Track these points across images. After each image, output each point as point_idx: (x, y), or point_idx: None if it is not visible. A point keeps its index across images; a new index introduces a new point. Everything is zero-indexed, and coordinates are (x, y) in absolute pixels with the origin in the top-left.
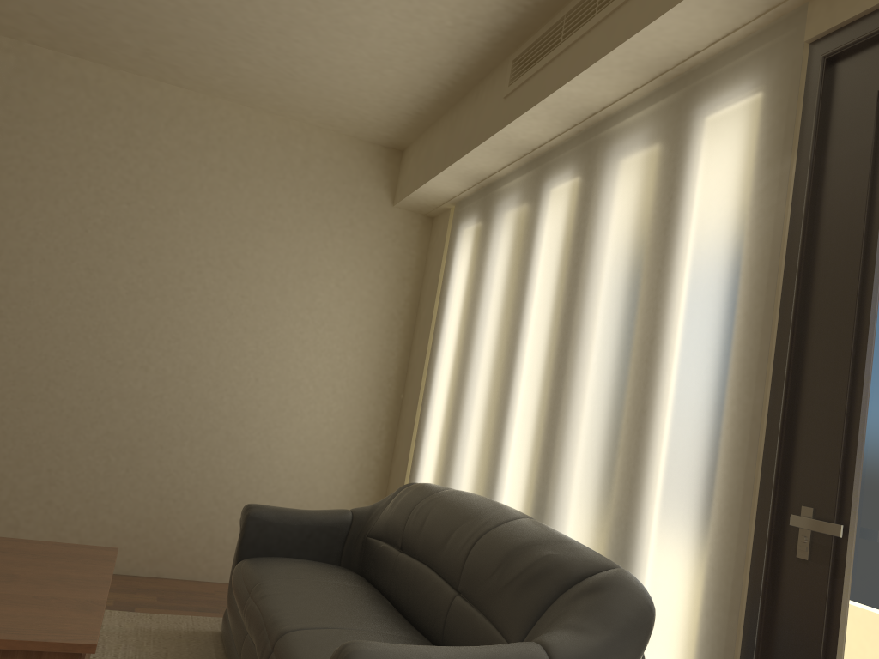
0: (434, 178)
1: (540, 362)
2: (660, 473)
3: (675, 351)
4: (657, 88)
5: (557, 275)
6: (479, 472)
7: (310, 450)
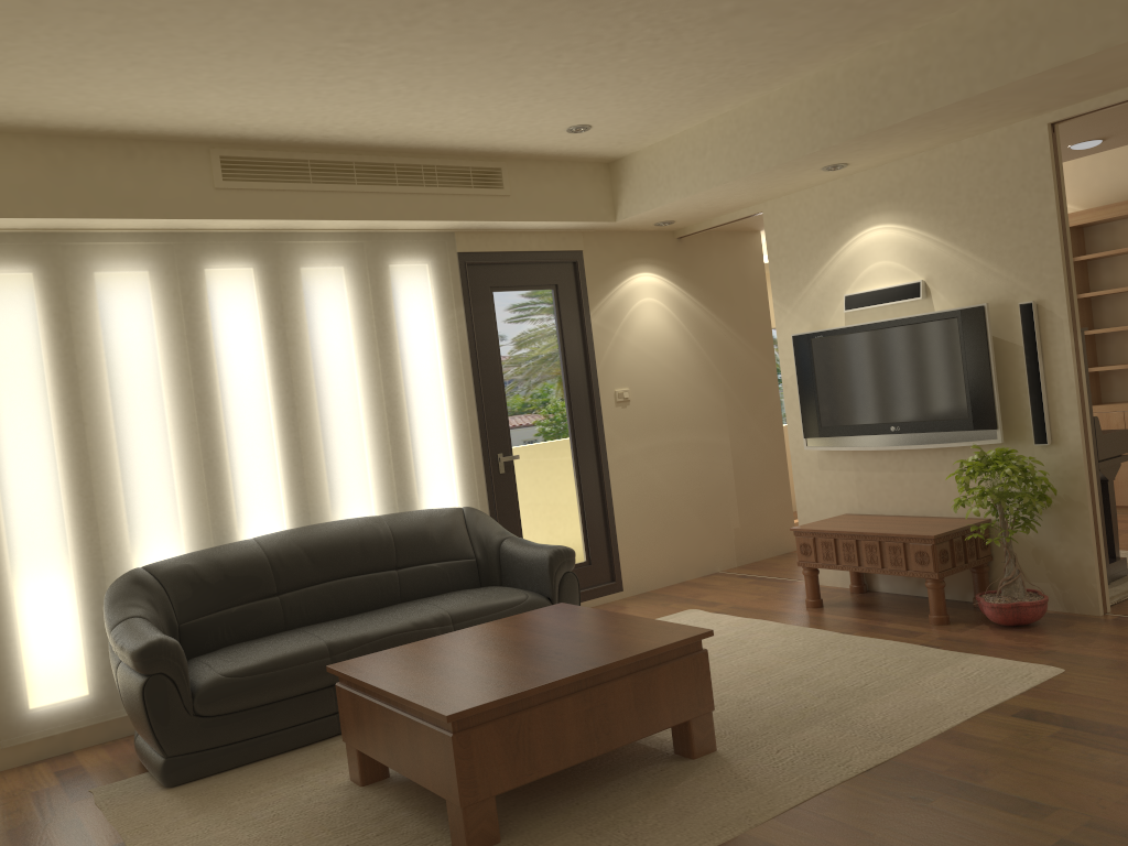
0: (21, 218)
1: (269, 419)
2: (426, 463)
3: (418, 399)
4: (349, 233)
5: (267, 350)
6: (197, 529)
7: None
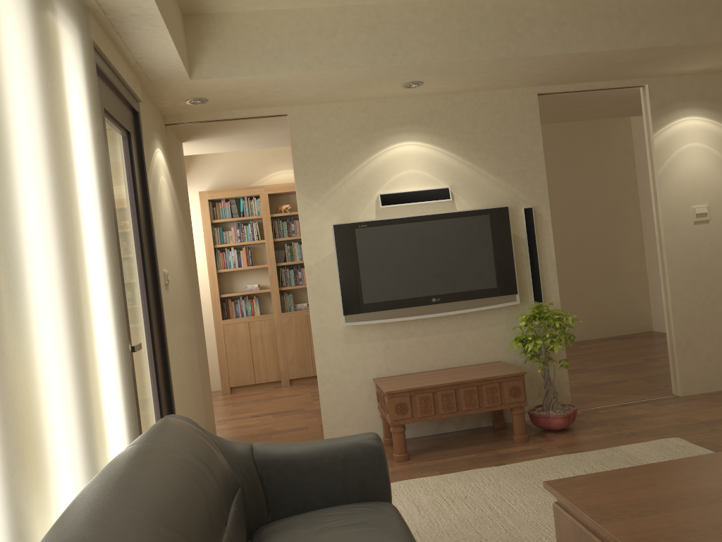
0: None
1: None
2: (102, 352)
3: (89, 245)
4: None
5: None
6: None
7: None
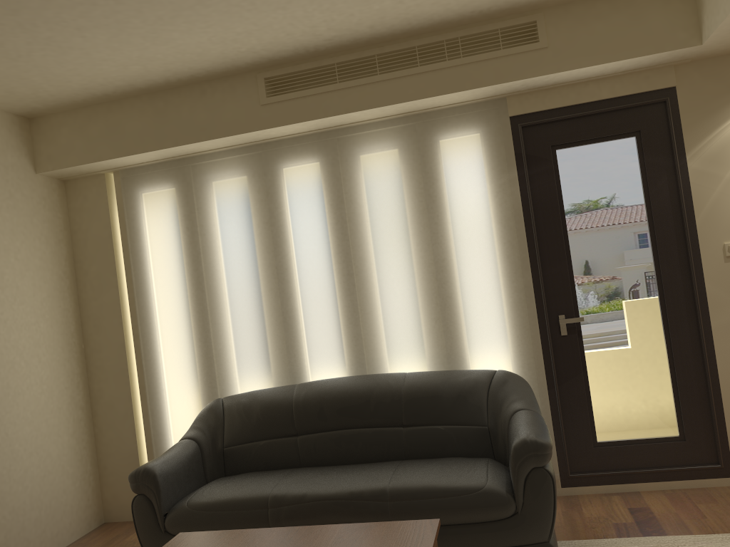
0: (140, 154)
1: (329, 285)
2: (473, 323)
3: (465, 263)
4: (397, 118)
5: (327, 228)
6: (275, 371)
7: (37, 422)
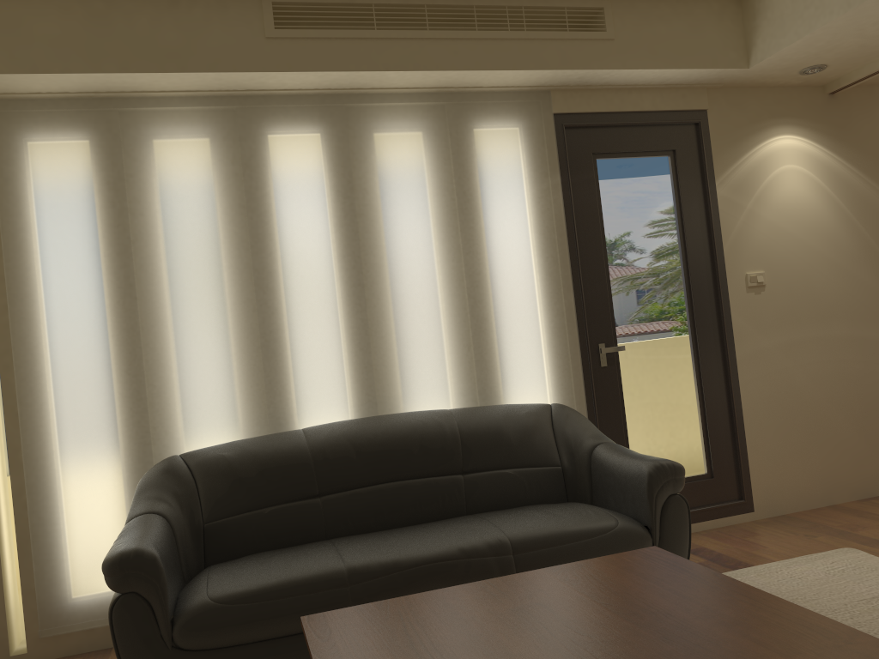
0: (56, 74)
1: (332, 298)
2: (511, 351)
3: (503, 279)
4: (427, 93)
5: (332, 222)
6: (250, 416)
7: None
